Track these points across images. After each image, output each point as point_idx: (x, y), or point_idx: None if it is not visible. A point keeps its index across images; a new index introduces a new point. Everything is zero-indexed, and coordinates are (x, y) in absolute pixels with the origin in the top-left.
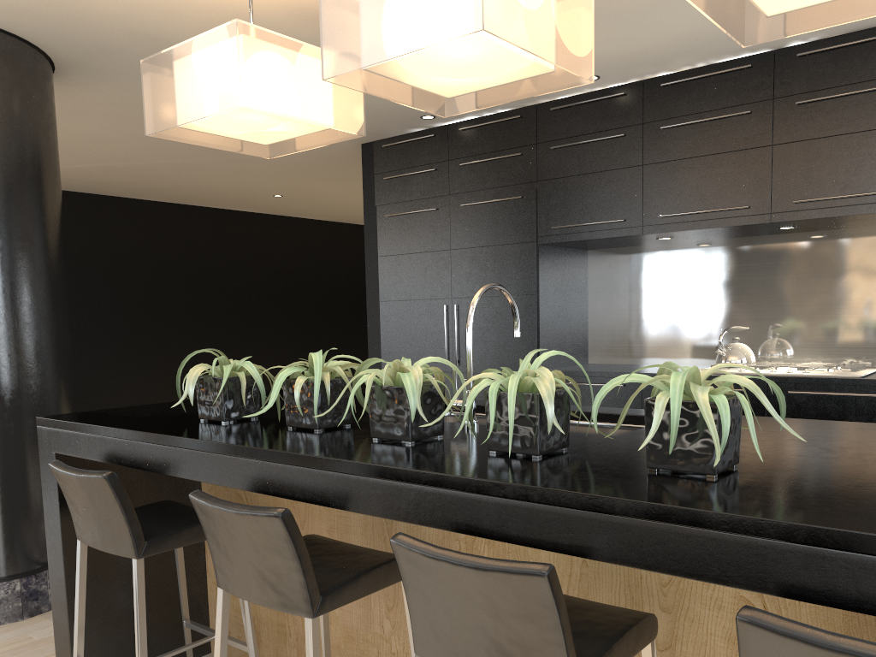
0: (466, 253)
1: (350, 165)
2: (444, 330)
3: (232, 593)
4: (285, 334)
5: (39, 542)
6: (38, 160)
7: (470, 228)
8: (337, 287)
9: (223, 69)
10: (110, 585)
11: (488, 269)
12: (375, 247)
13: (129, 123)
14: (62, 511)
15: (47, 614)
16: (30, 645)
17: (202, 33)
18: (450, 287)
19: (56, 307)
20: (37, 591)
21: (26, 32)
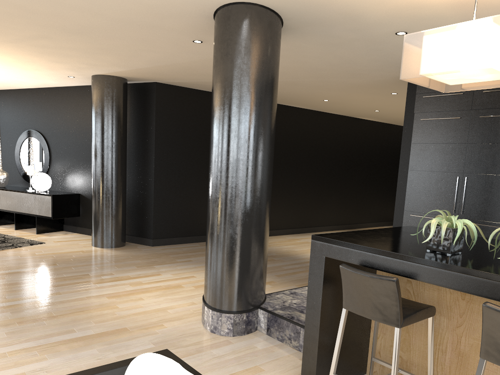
0: (479, 146)
1: (387, 86)
2: (454, 191)
3: (498, 364)
4: (310, 179)
5: (254, 294)
6: (275, 84)
7: (484, 131)
8: (339, 153)
9: (483, 44)
10: (334, 331)
11: (495, 157)
12: (409, 137)
13: (286, 60)
14: (323, 289)
15: (254, 333)
16: (259, 351)
17: (467, 21)
18: (463, 166)
19: (272, 166)
20: (251, 320)
21: (284, 12)
